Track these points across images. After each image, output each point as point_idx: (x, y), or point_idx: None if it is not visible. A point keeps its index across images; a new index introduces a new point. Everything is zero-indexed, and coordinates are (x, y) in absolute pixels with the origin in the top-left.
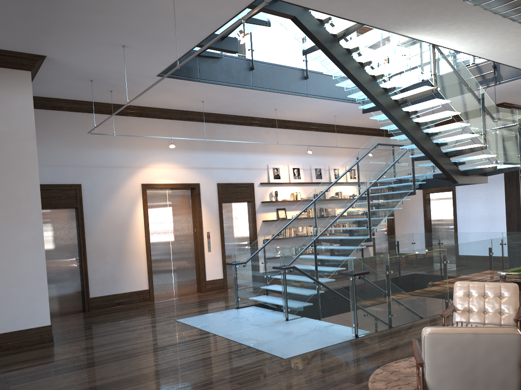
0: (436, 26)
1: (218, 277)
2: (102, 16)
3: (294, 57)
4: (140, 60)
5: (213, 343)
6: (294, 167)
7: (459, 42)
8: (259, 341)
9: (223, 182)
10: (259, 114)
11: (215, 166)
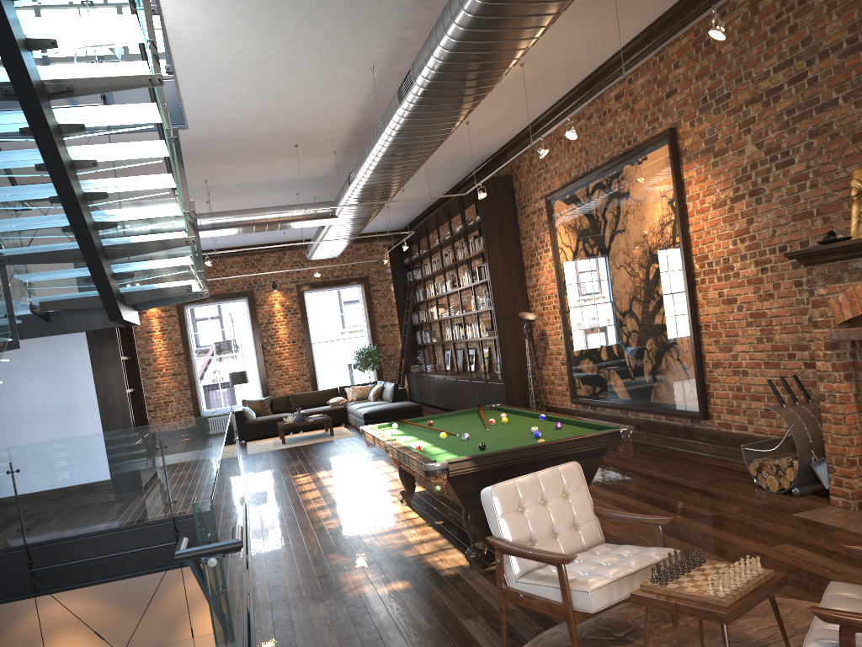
0: None
1: None
2: None
3: None
4: None
5: None
6: None
7: None
8: None
9: None
10: None
11: None
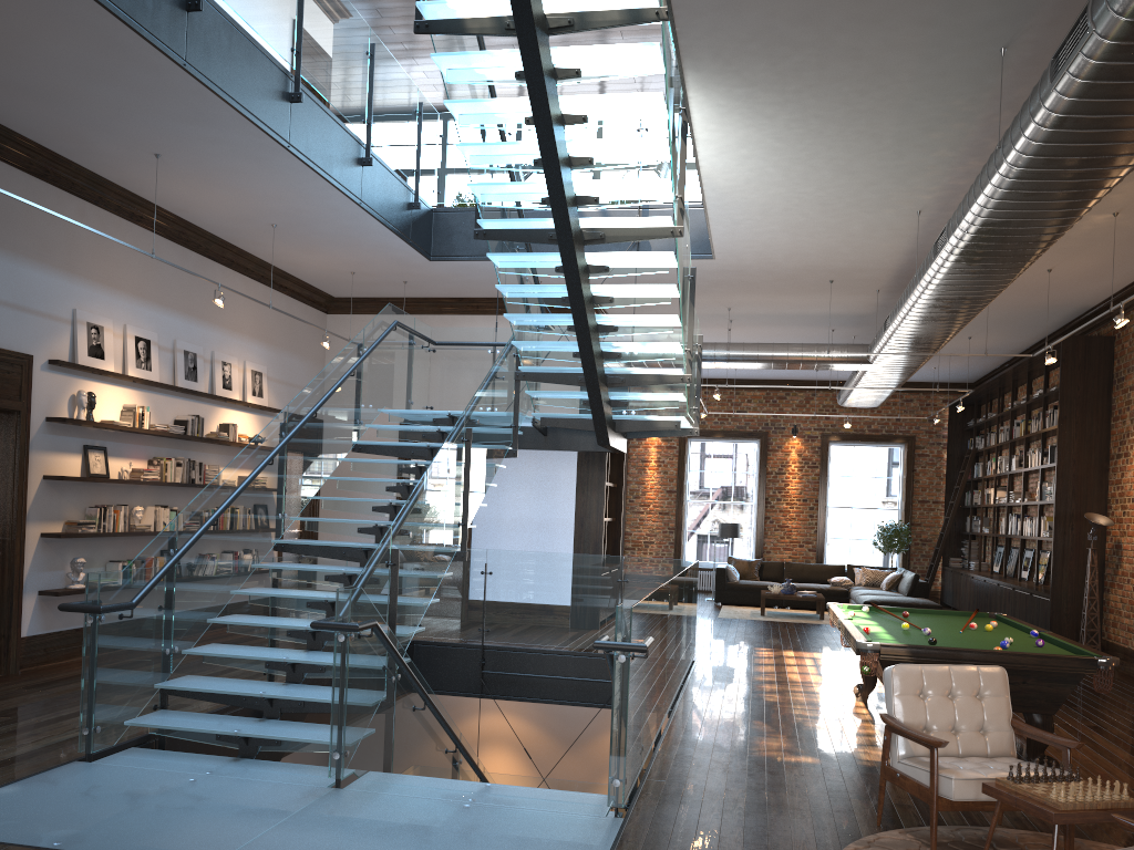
0: (753, 95)
1: None
2: None
3: (277, 29)
4: None
5: None
6: (140, 336)
7: (725, 148)
8: None
9: None
10: (90, 151)
11: None
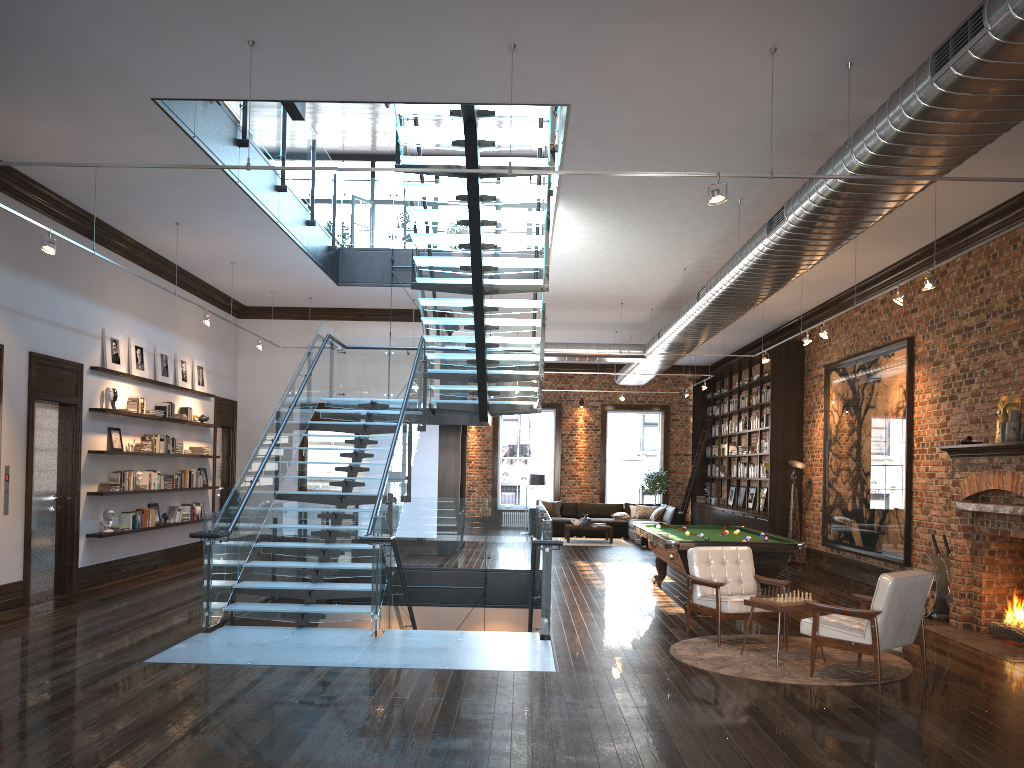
0: (596, 212)
1: (15, 578)
2: (355, 1)
3: (274, 145)
4: (205, 69)
5: (384, 676)
6: (138, 345)
7: (571, 234)
8: (443, 662)
9: (39, 352)
10: (127, 219)
11: (30, 312)
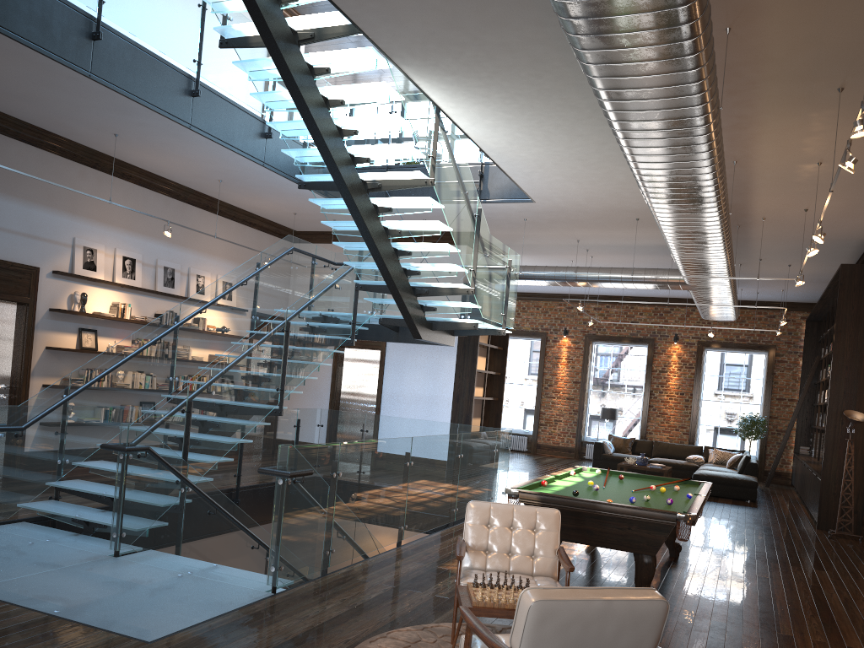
0: (461, 81)
1: None
2: None
3: (180, 48)
4: None
5: None
6: (127, 256)
7: (474, 120)
8: (71, 602)
9: None
10: (76, 133)
11: None
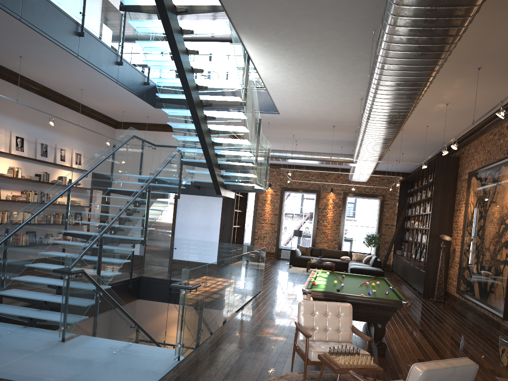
0: (272, 45)
1: None
2: None
3: (72, 3)
4: None
5: None
6: (18, 136)
7: (268, 67)
8: (61, 378)
9: None
10: None
11: None
